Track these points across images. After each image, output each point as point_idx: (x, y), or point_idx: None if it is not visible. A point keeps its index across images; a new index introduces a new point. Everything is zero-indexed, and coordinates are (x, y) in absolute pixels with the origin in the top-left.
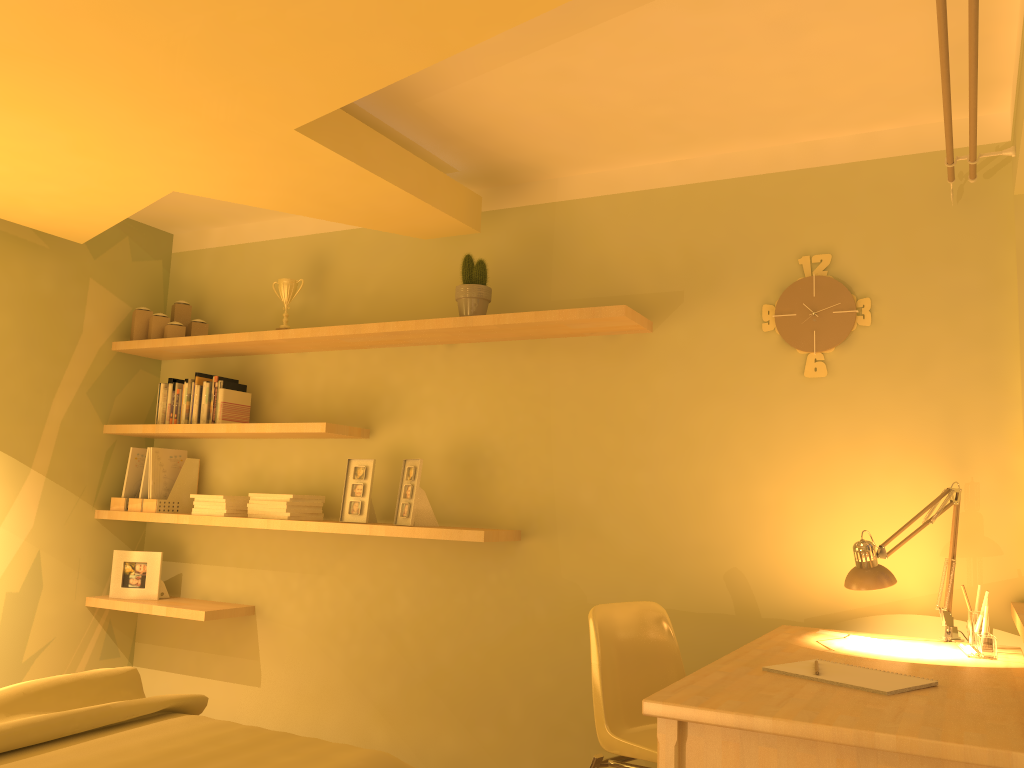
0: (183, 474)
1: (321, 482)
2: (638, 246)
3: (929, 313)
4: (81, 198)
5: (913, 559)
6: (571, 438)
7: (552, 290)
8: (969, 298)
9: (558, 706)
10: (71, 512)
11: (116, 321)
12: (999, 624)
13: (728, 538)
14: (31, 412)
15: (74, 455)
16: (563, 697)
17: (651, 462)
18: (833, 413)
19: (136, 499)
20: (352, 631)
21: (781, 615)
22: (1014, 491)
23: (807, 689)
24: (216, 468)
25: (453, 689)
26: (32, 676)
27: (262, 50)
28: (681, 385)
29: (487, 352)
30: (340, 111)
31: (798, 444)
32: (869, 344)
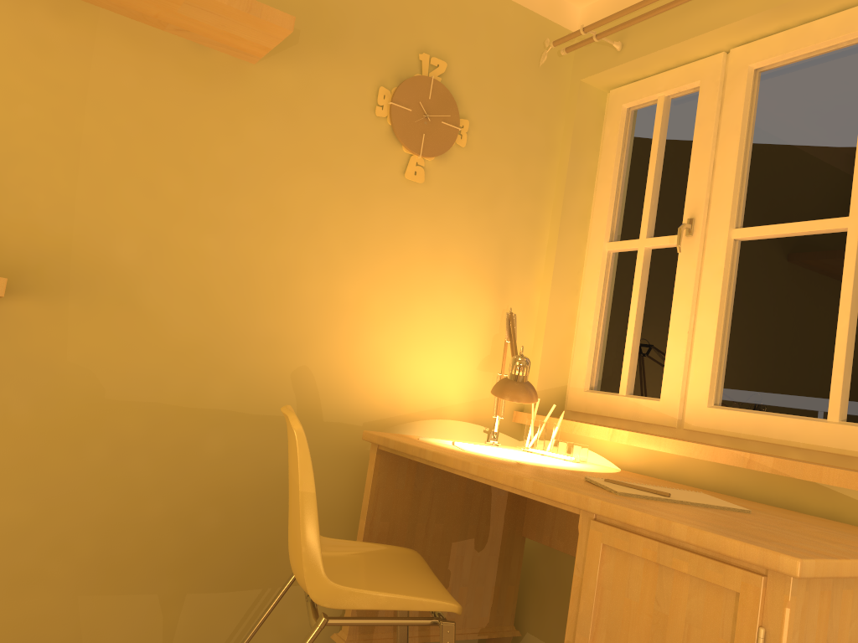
0: None
1: None
2: None
3: (505, 154)
4: None
5: (458, 371)
6: (114, 165)
7: None
8: (532, 152)
9: (32, 544)
10: None
11: None
12: (503, 429)
13: (303, 332)
14: None
15: None
16: (44, 530)
17: (227, 227)
18: (421, 222)
19: None
20: None
21: (343, 419)
22: (530, 321)
23: (725, 516)
24: None
25: None
26: None
27: None
28: (279, 143)
29: None
30: None
31: (387, 245)
32: (460, 165)
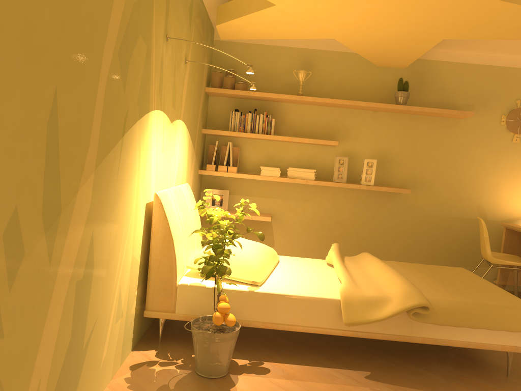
0: (238, 155)
1: (307, 163)
2: (459, 84)
3: None
4: (284, 31)
5: None
6: (425, 155)
7: (422, 96)
8: None
9: (412, 249)
10: (196, 171)
11: (206, 76)
12: None
13: (479, 194)
14: (196, 124)
15: (198, 144)
16: (414, 246)
17: (455, 166)
18: (519, 155)
19: (223, 166)
20: (322, 224)
21: (493, 219)
22: None
23: None
24: (246, 152)
25: (369, 245)
26: None
27: (503, 26)
28: (469, 140)
29: (392, 117)
30: None
31: (506, 164)
32: None
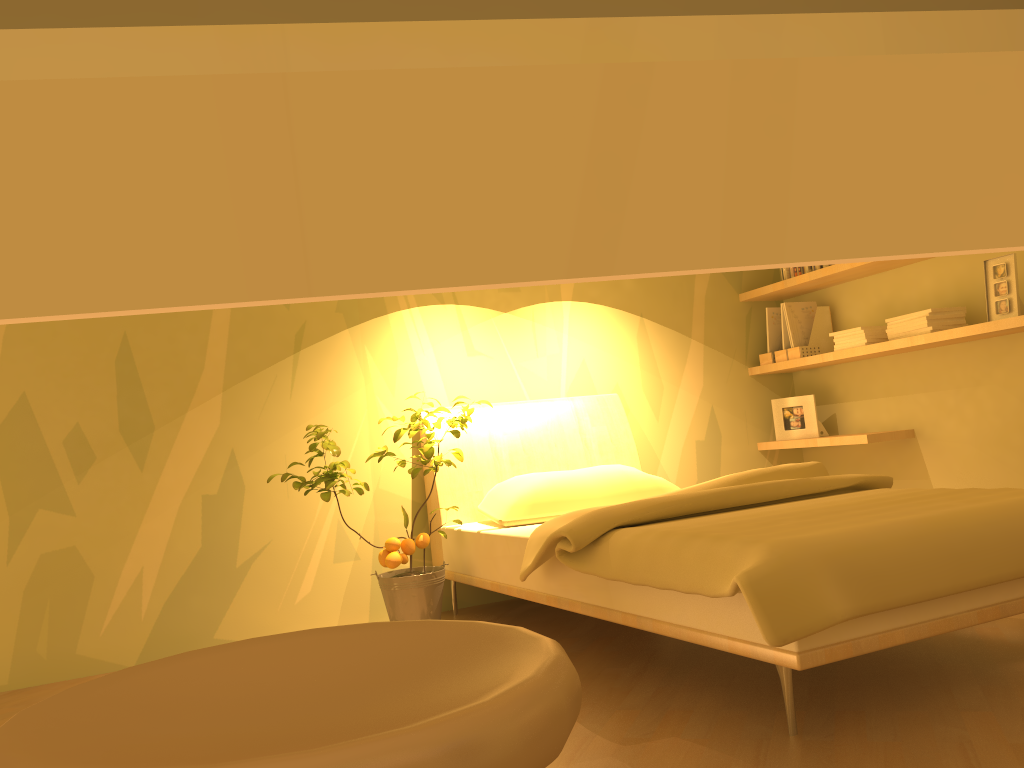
0: (817, 322)
1: (957, 296)
2: None
3: None
4: None
5: None
6: None
7: None
8: None
9: None
10: (729, 372)
11: None
12: None
13: None
14: (680, 292)
15: (720, 324)
16: None
17: None
18: None
19: (780, 351)
20: None
21: None
22: None
23: None
24: (846, 311)
25: None
26: None
27: None
28: None
29: None
30: None
31: None
32: None
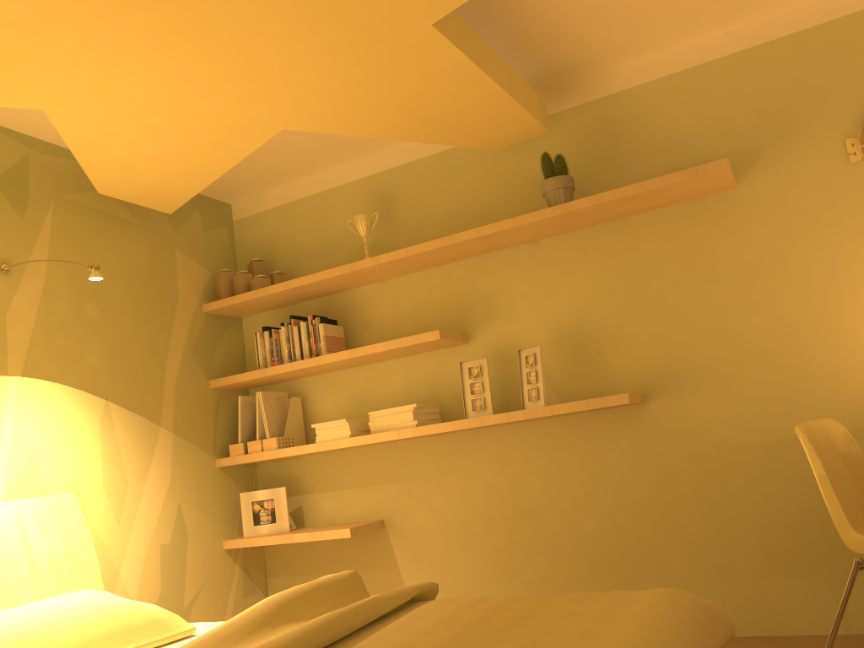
0: (291, 412)
1: (427, 393)
2: (704, 115)
3: None
4: (191, 154)
5: None
6: (676, 300)
7: (625, 172)
8: None
9: (719, 547)
10: (197, 464)
11: (202, 285)
12: None
13: (860, 356)
14: (151, 374)
15: (191, 411)
16: (723, 538)
17: (763, 304)
18: None
19: (254, 441)
20: (489, 522)
21: None
22: None
23: None
24: (317, 403)
25: (606, 554)
26: (194, 621)
27: None
28: (778, 229)
29: (571, 241)
30: (454, 12)
31: None
32: None
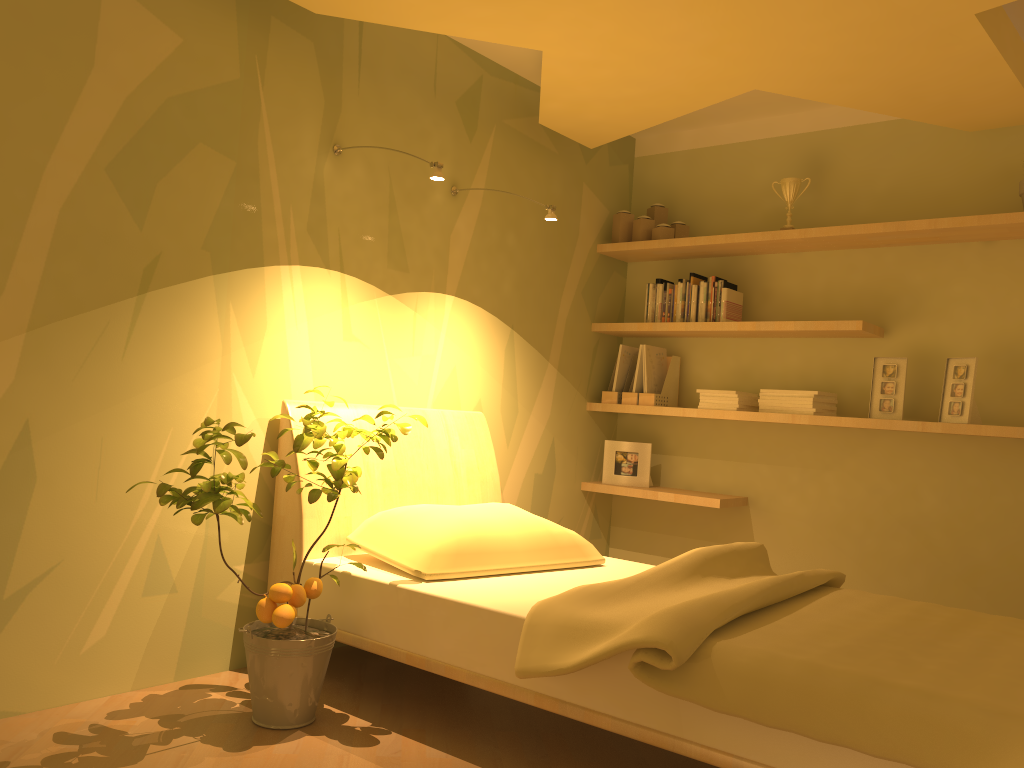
0: (670, 371)
1: (824, 380)
2: None
3: None
4: (648, 101)
5: None
6: None
7: None
8: None
9: None
10: (572, 404)
11: (599, 224)
12: None
13: None
14: (548, 310)
15: (573, 351)
16: None
17: None
18: None
19: (630, 393)
20: (866, 525)
21: None
22: None
23: None
24: (696, 366)
25: (995, 586)
26: None
27: None
28: None
29: None
30: None
31: None
32: None
